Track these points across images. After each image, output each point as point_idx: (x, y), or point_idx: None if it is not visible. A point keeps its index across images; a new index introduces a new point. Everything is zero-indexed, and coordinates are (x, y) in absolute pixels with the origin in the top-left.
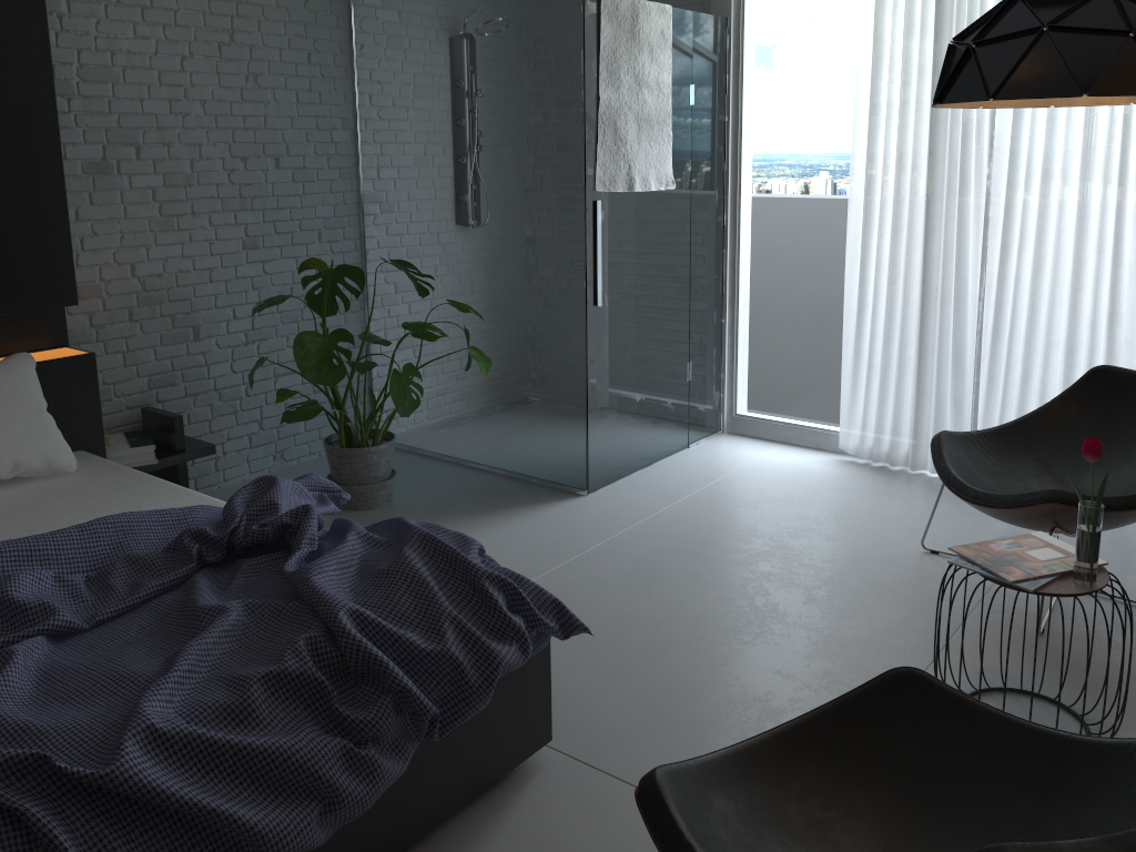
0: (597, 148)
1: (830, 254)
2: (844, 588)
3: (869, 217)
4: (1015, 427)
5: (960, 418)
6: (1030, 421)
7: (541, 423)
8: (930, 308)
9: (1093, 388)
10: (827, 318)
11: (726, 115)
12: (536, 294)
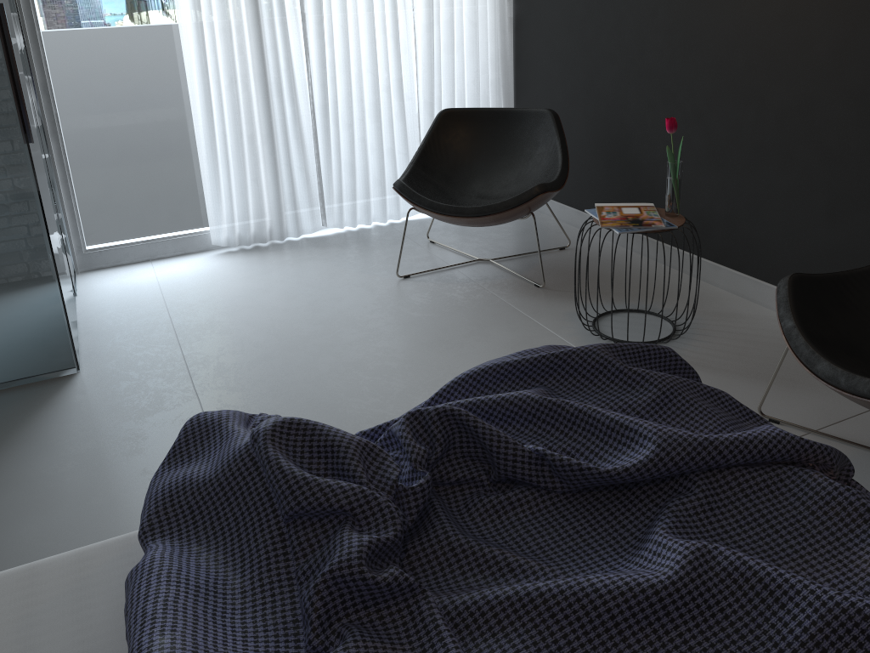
0: None
1: (153, 66)
2: (419, 320)
3: (203, 22)
4: (416, 167)
5: (310, 186)
6: (420, 160)
7: None
8: (270, 99)
9: (446, 127)
10: (163, 130)
11: None
12: None
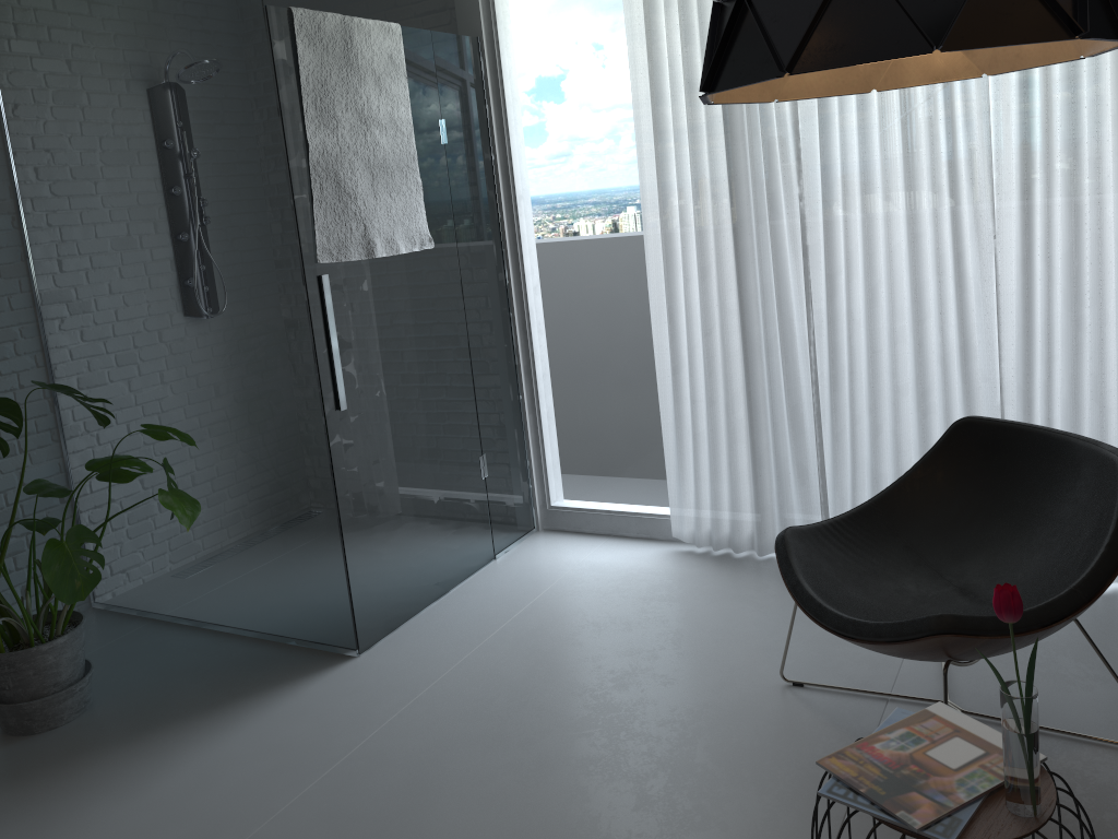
0: (313, 207)
1: (633, 306)
2: (688, 770)
3: (670, 259)
4: (875, 507)
5: (806, 488)
6: (890, 496)
7: (291, 567)
8: (755, 360)
9: (960, 447)
10: (639, 382)
11: (492, 153)
12: (262, 403)
